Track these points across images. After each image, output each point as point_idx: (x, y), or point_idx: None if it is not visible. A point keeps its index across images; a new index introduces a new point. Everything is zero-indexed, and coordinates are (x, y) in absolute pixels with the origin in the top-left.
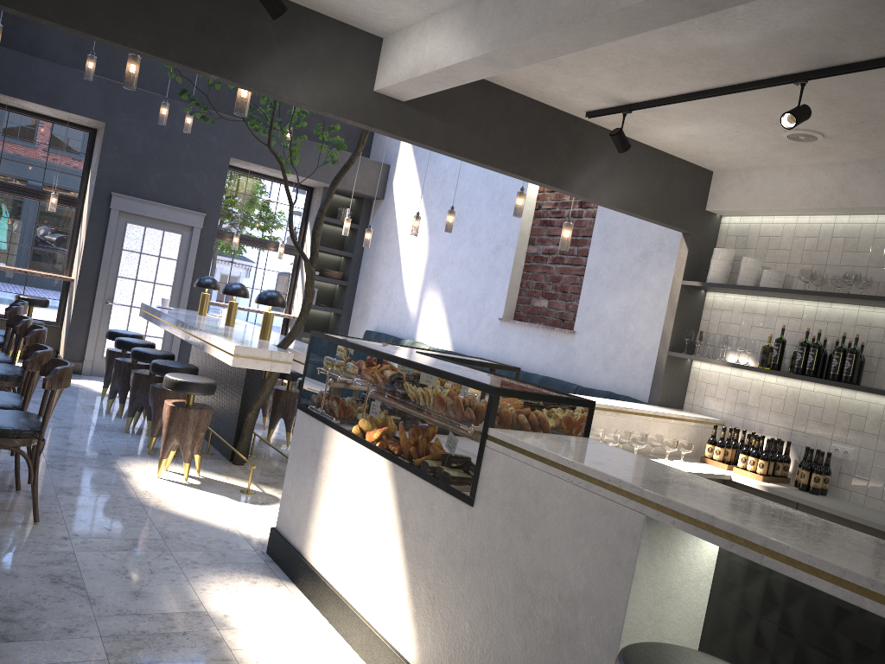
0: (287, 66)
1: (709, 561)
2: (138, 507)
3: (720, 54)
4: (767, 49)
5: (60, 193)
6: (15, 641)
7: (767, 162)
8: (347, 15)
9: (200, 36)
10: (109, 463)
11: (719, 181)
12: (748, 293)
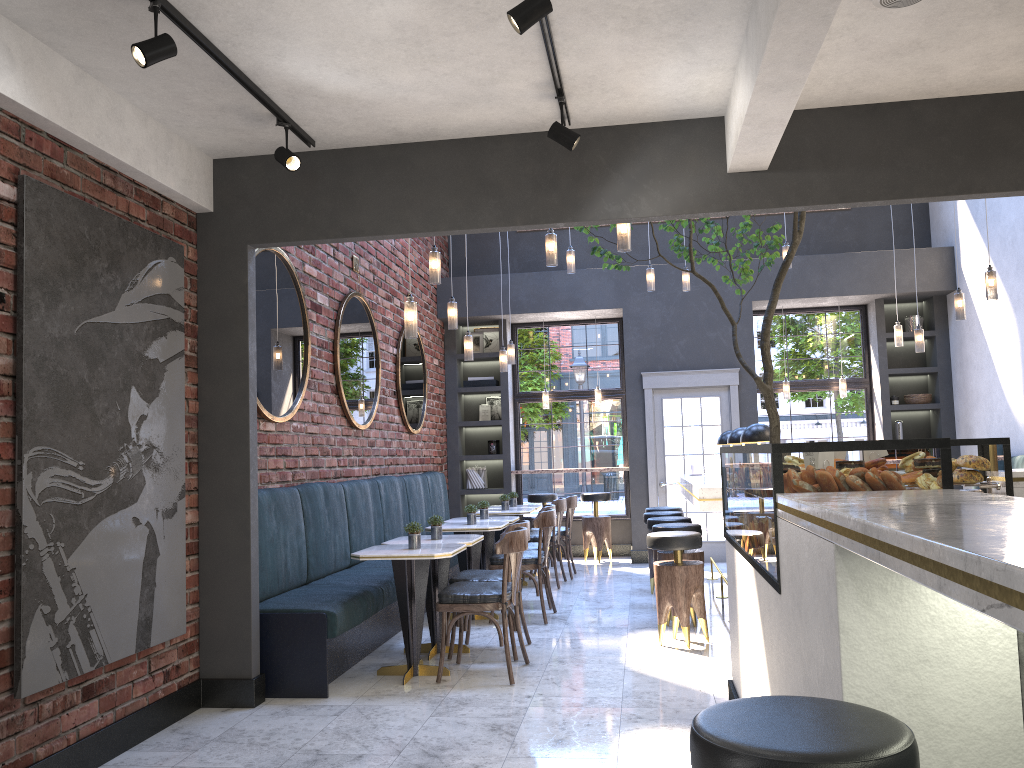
0: (626, 186)
1: None
2: (618, 671)
3: None
4: None
5: (603, 387)
6: None
7: None
8: (669, 111)
9: (538, 194)
10: (619, 636)
11: None
12: None
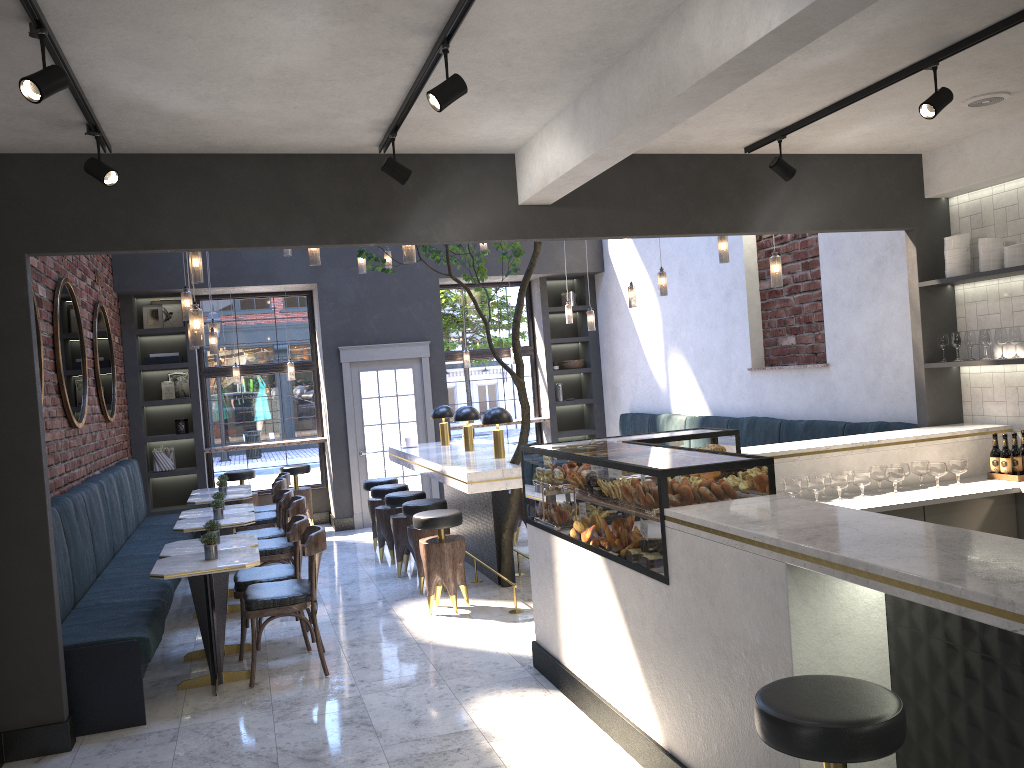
0: (432, 212)
1: (875, 592)
2: (414, 646)
3: (833, 69)
4: (876, 51)
5: (295, 360)
6: None
7: (973, 130)
8: (473, 147)
9: (350, 214)
10: (385, 610)
11: (930, 162)
12: (996, 277)
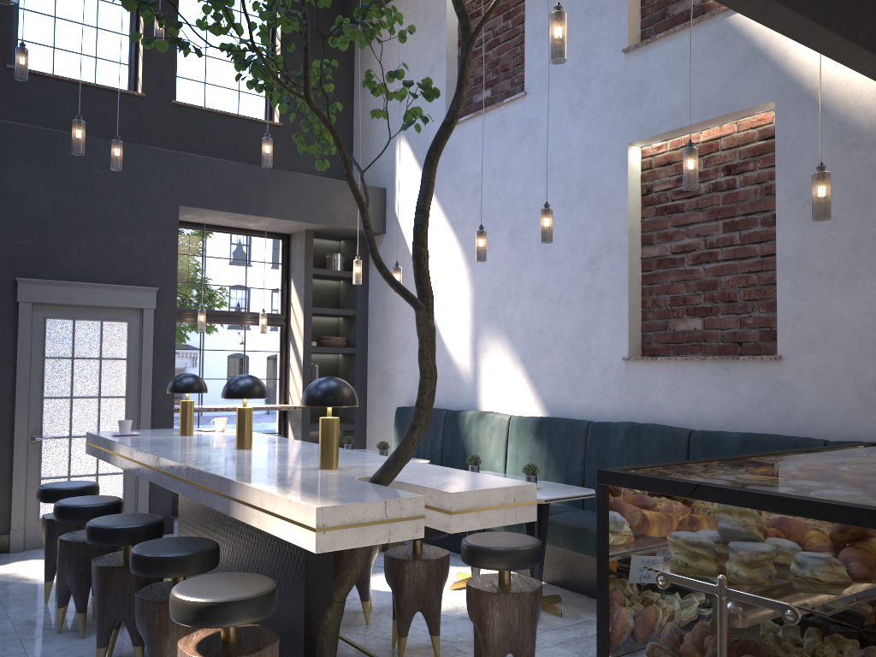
0: None
1: None
2: None
3: None
4: None
5: None
6: None
7: None
8: None
9: None
10: None
11: None
12: None
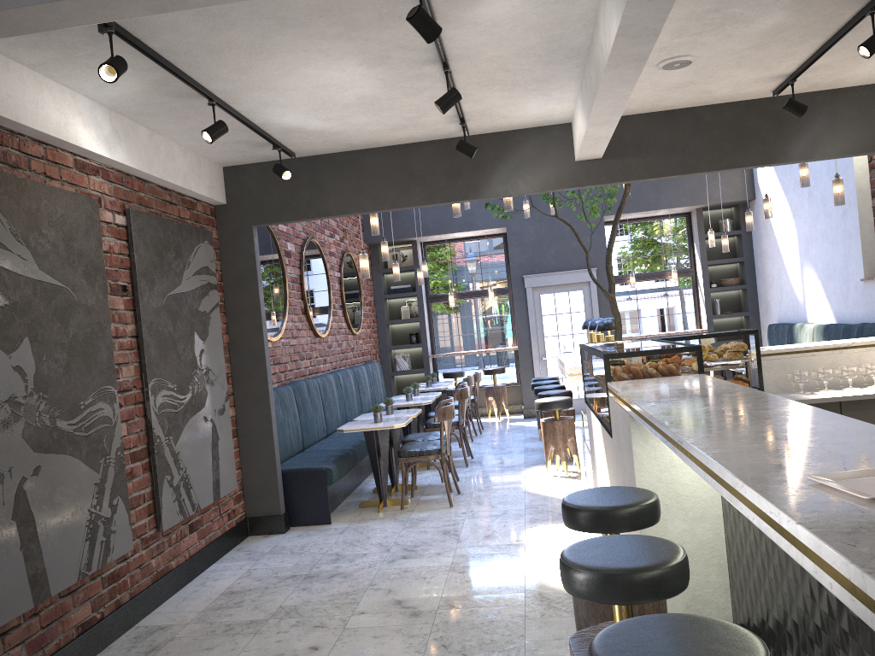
0: (508, 173)
1: None
2: (521, 493)
3: (783, 28)
4: (808, 10)
5: (495, 287)
6: (408, 558)
7: None
8: (534, 122)
9: (449, 181)
10: (519, 471)
11: None
12: None
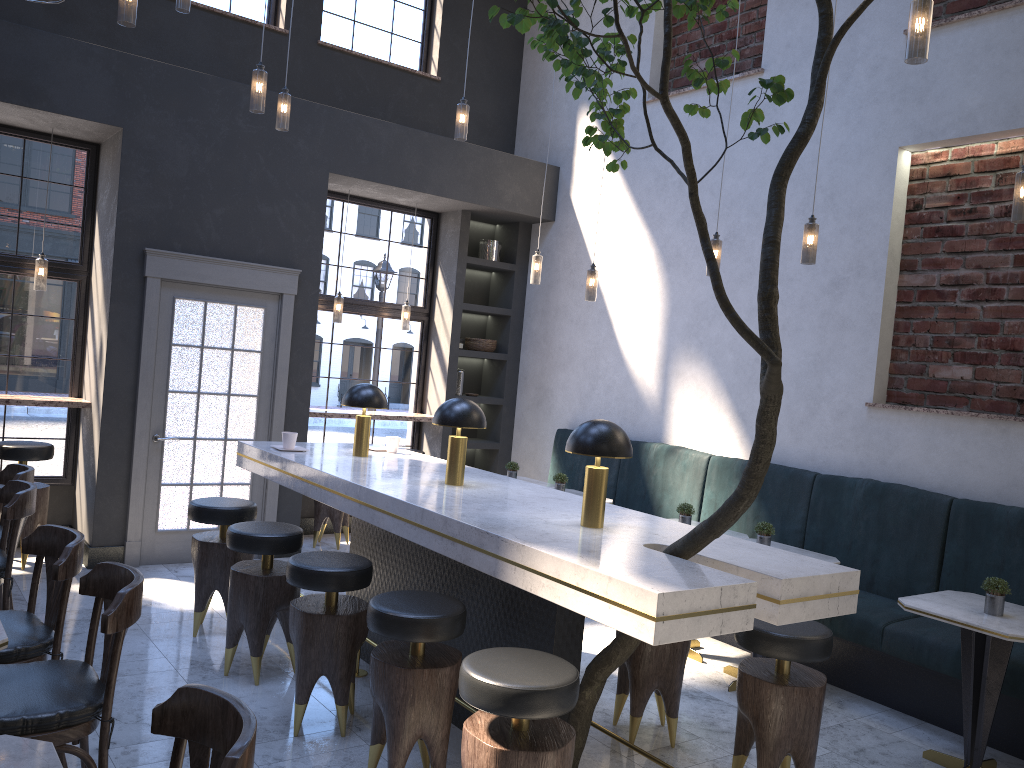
0: None
1: None
2: None
3: None
4: None
5: (48, 257)
6: None
7: None
8: None
9: None
10: None
11: None
12: None
